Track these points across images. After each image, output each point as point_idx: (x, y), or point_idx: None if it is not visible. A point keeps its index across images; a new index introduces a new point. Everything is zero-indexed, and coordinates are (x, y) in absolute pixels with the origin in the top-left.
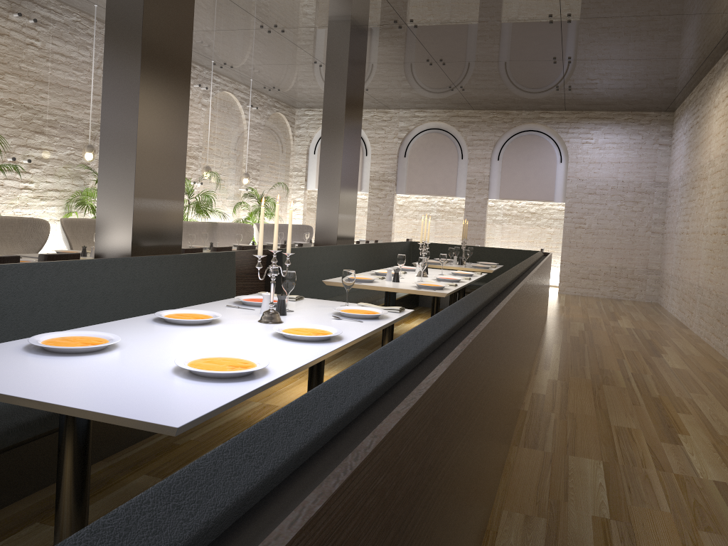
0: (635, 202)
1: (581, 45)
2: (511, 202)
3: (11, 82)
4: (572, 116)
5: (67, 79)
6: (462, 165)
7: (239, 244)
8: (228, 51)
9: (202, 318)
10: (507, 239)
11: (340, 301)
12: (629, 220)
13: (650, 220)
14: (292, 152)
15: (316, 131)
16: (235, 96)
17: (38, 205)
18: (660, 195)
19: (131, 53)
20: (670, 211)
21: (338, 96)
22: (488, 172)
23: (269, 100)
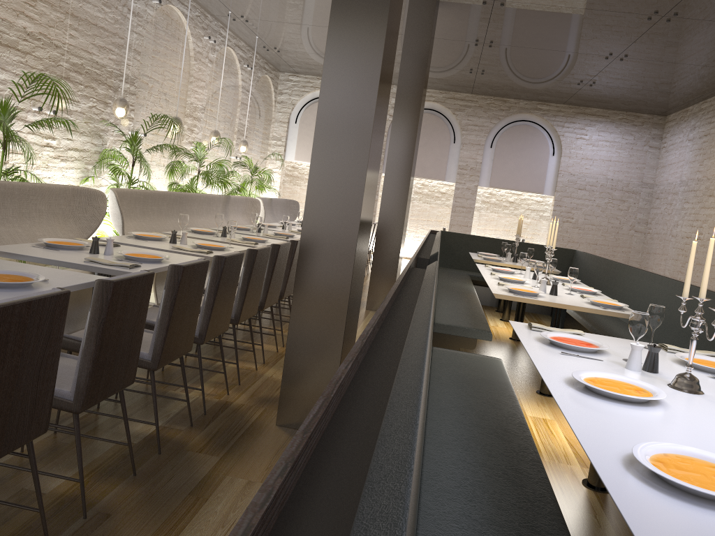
0: (622, 200)
1: (652, 44)
2: (490, 189)
3: (43, 12)
4: (569, 110)
5: (96, 15)
6: (454, 149)
7: (265, 224)
8: (259, 3)
9: (634, 388)
10: (484, 226)
11: (454, 306)
12: (615, 217)
13: (635, 219)
14: (273, 119)
15: (300, 99)
16: (236, 53)
17: (59, 166)
18: (646, 196)
19: (374, 5)
20: (660, 213)
21: (417, 71)
22: (481, 159)
23: (261, 61)
